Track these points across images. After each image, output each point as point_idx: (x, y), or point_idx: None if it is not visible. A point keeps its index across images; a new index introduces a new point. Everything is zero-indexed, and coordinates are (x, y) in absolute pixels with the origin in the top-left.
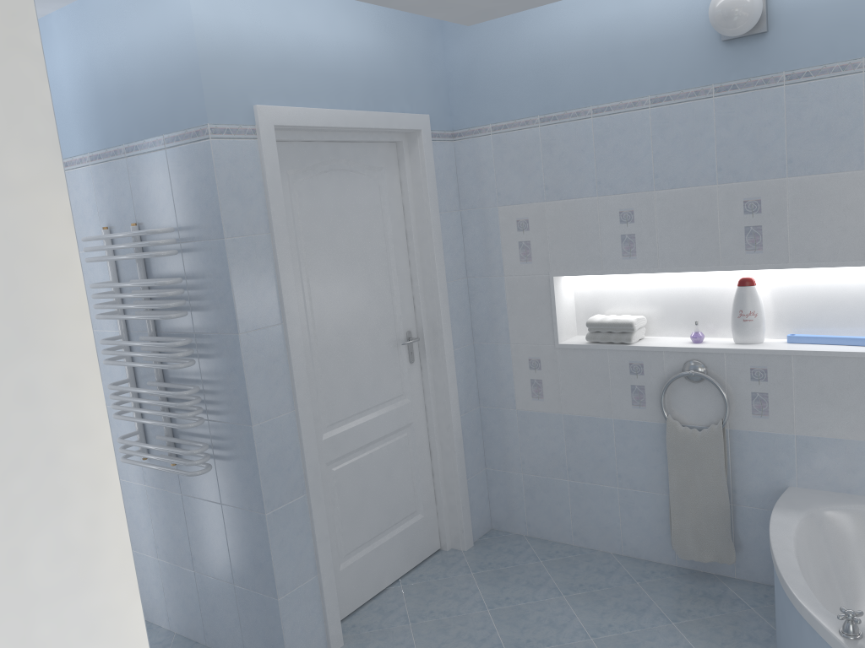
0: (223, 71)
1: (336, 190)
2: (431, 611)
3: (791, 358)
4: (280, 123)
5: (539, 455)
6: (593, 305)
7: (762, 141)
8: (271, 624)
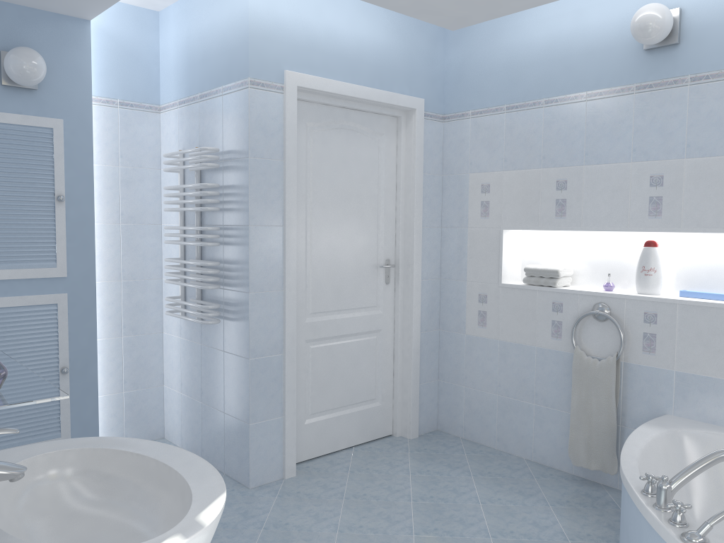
0: (265, 44)
1: (343, 143)
2: (367, 468)
3: (677, 306)
4: (302, 85)
5: (478, 372)
6: (535, 258)
7: (668, 129)
8: (243, 443)
